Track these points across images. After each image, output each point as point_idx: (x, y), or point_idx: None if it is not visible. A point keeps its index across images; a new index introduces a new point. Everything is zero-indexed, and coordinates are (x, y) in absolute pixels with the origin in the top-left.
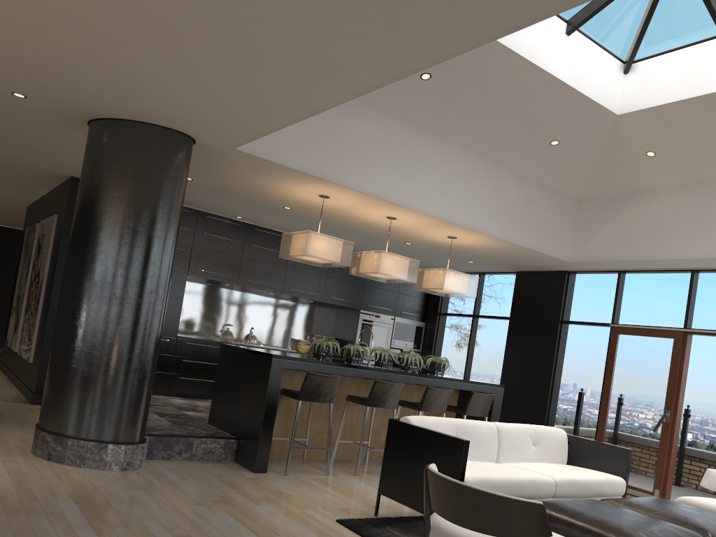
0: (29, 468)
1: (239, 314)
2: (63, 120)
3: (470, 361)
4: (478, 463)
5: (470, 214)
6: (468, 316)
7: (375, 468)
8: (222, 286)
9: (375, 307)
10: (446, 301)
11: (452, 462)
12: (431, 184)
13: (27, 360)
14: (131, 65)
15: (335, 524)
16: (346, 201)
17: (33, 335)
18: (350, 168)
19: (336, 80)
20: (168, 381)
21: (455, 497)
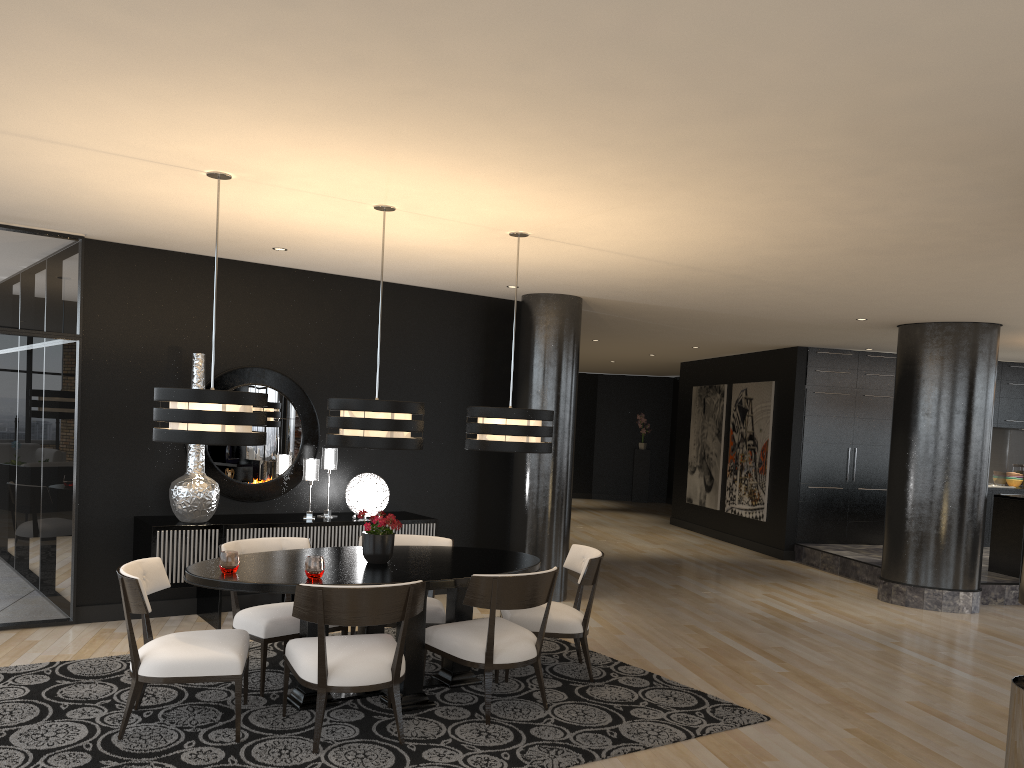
0: (907, 612)
1: None
2: (874, 325)
3: None
4: None
5: None
6: None
7: None
8: None
9: None
10: None
11: None
12: None
13: (757, 519)
14: (1015, 305)
15: None
16: None
17: (764, 496)
18: None
19: None
20: None
21: None
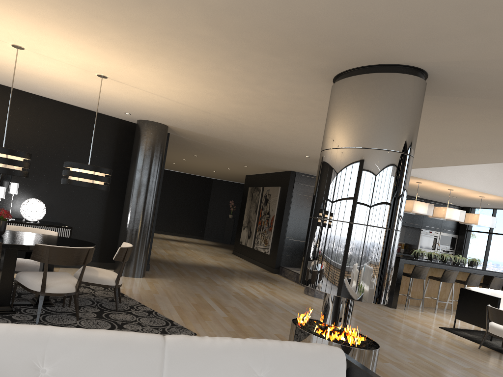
0: (312, 299)
1: None
2: (315, 161)
3: (487, 258)
4: (502, 309)
5: (494, 187)
6: (485, 233)
7: (441, 311)
8: None
9: (429, 227)
10: None
11: (492, 306)
12: (474, 175)
13: (266, 253)
14: None
15: (439, 328)
16: (429, 184)
17: (270, 242)
18: (435, 172)
19: (451, 162)
20: None
21: (500, 315)
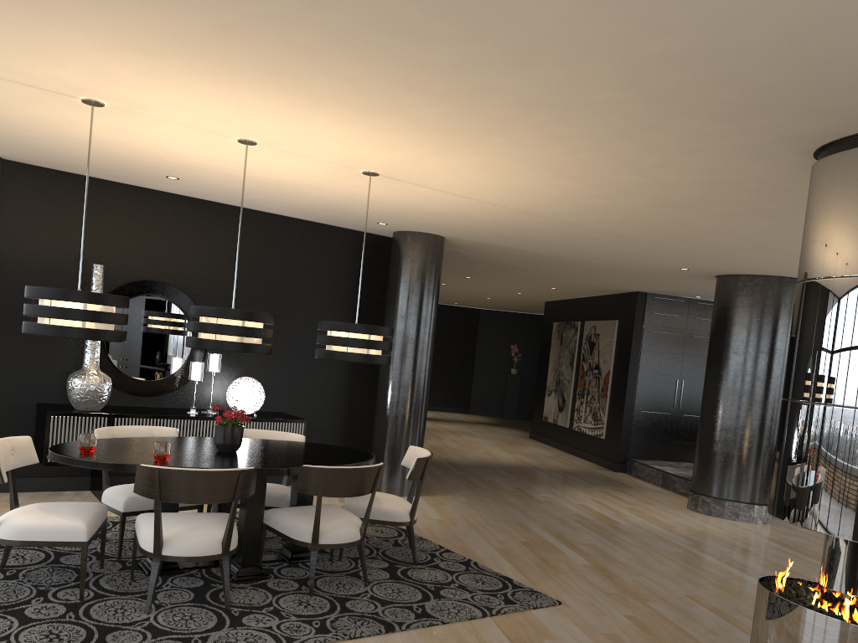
0: (709, 520)
1: None
2: (696, 275)
3: None
4: None
5: None
6: None
7: None
8: None
9: None
10: None
11: None
12: None
13: (598, 436)
14: None
15: None
16: None
17: (604, 417)
18: None
19: None
20: None
21: None
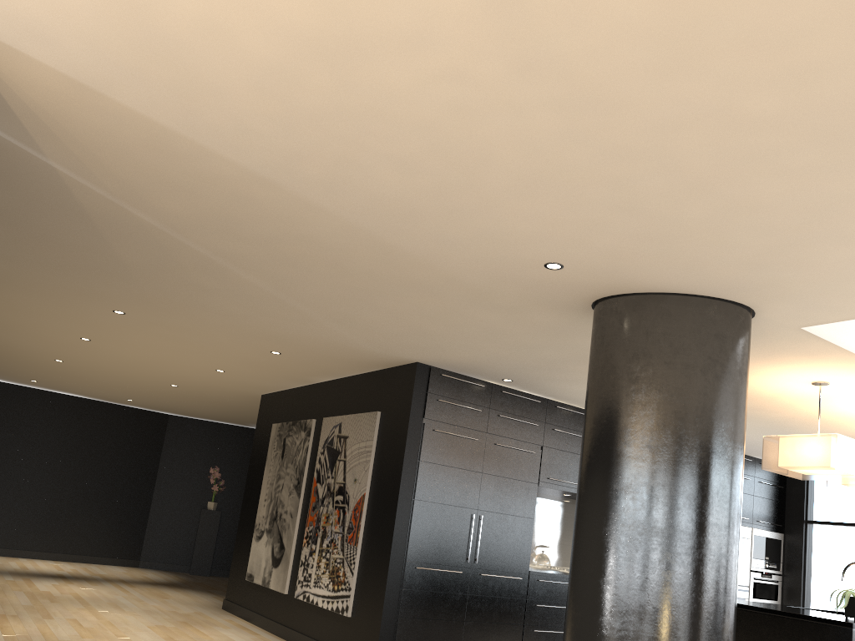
0: None
1: (567, 532)
2: (559, 296)
3: None
4: None
5: None
6: None
7: None
8: (549, 495)
9: None
10: (813, 505)
11: None
12: None
13: (339, 612)
14: None
15: None
16: (846, 388)
17: (352, 578)
18: None
19: None
20: (520, 636)
21: None
